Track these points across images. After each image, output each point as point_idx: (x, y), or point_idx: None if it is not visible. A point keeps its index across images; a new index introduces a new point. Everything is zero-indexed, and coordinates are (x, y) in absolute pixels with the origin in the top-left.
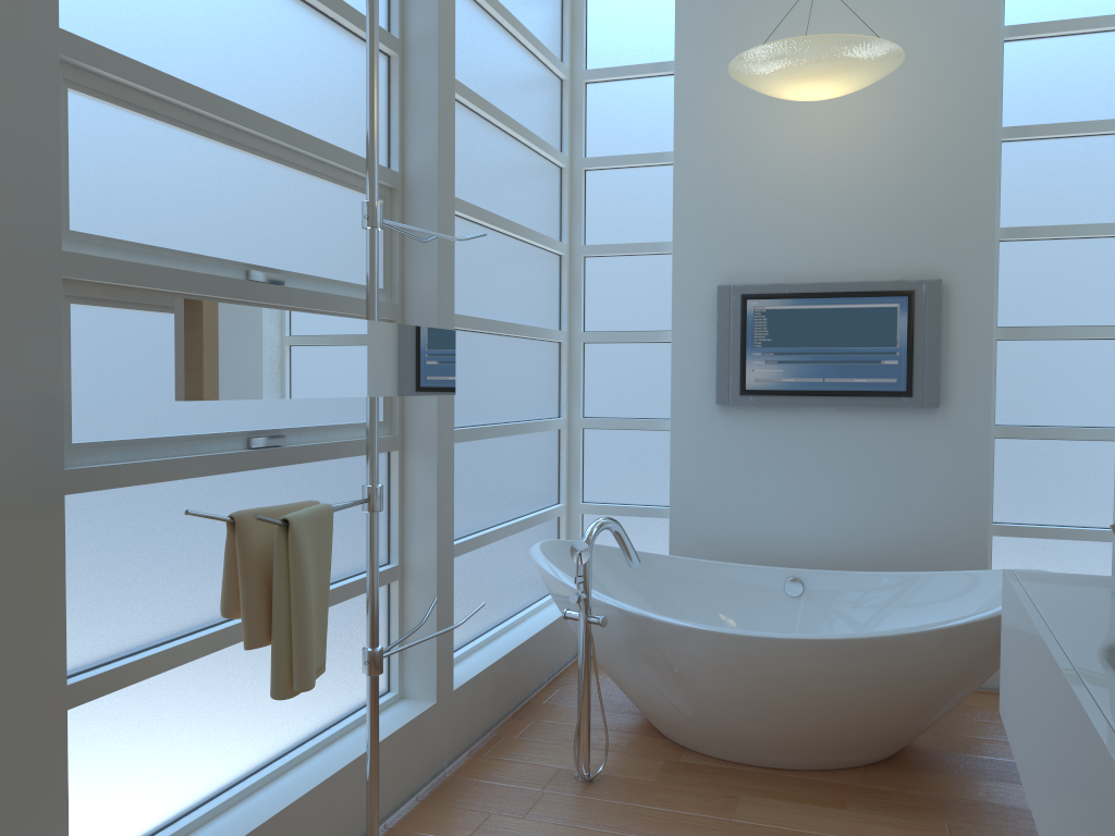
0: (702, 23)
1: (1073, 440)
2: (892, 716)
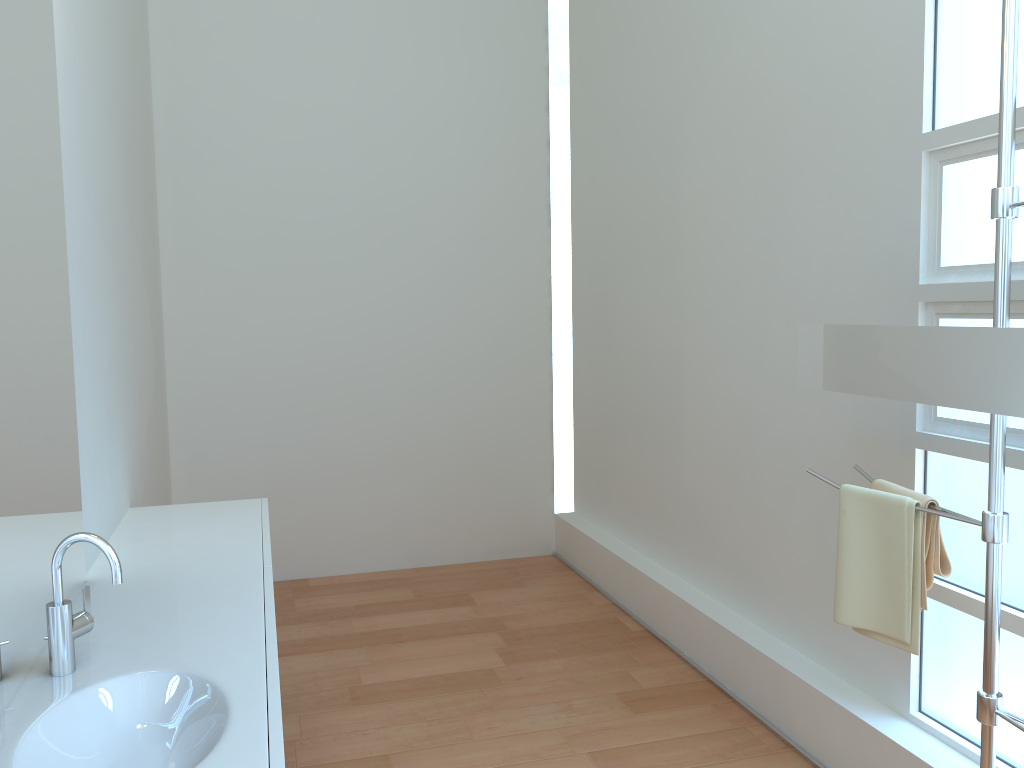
0: None
1: None
2: None
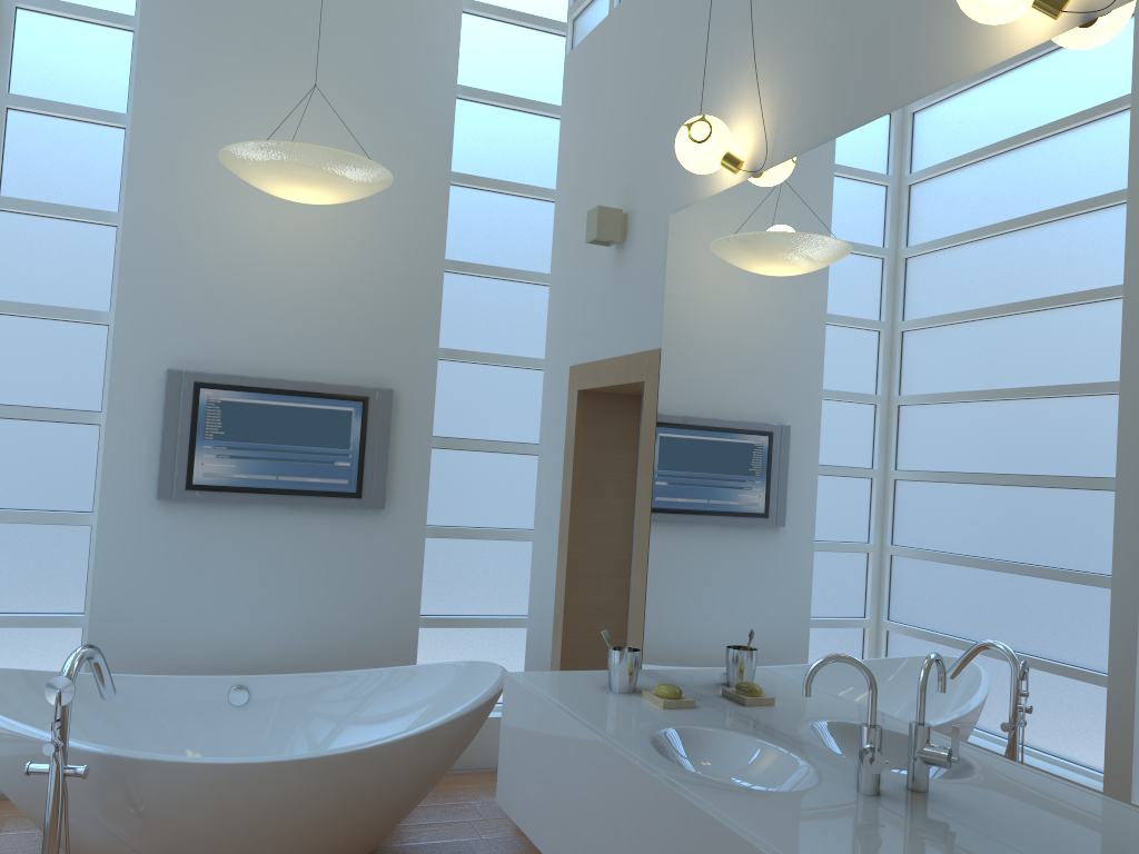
0: (168, 85)
1: (486, 539)
2: (380, 821)
